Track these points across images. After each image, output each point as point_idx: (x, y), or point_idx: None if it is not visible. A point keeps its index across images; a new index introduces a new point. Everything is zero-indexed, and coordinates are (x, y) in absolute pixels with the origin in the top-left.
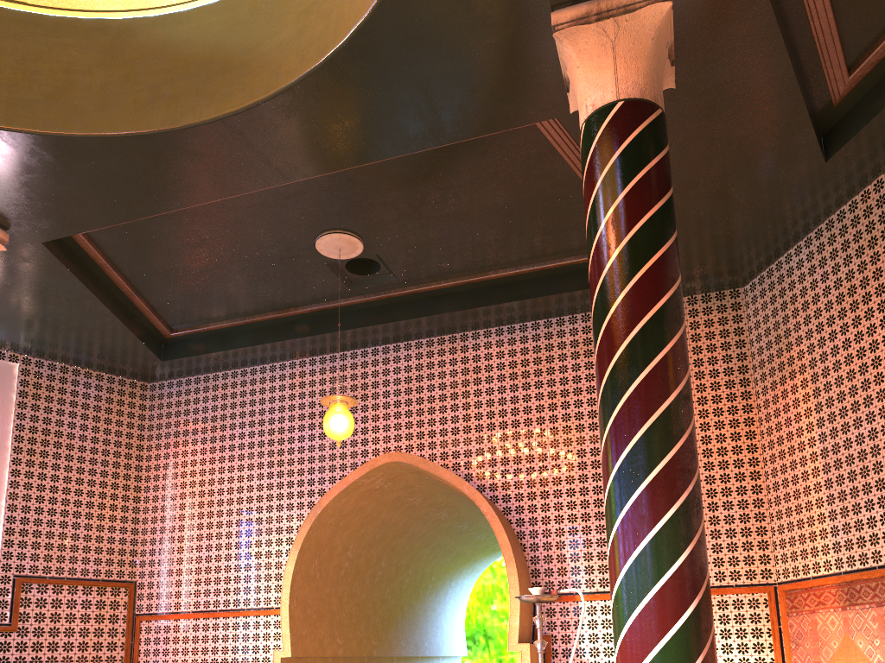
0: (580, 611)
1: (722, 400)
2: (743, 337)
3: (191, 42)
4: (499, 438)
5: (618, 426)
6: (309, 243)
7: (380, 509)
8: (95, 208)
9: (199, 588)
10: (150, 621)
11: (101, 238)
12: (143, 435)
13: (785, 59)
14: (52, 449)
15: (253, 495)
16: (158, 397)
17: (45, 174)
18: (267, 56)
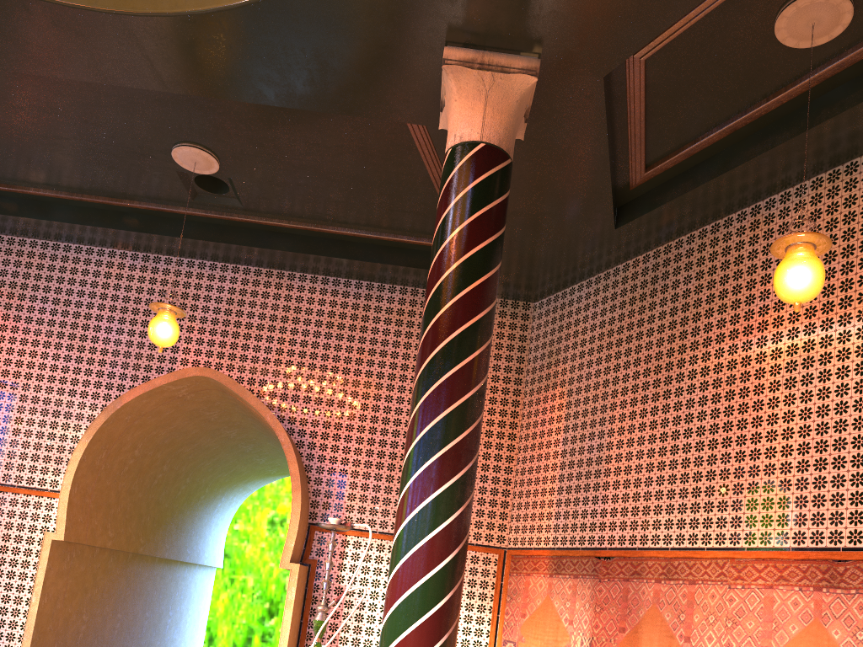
0: (347, 544)
1: (498, 391)
2: (525, 344)
3: None
4: (306, 377)
5: (427, 405)
6: (166, 147)
7: (177, 417)
8: None
9: None
10: None
11: None
12: None
13: (605, 146)
14: None
15: (45, 374)
16: None
17: None
18: None
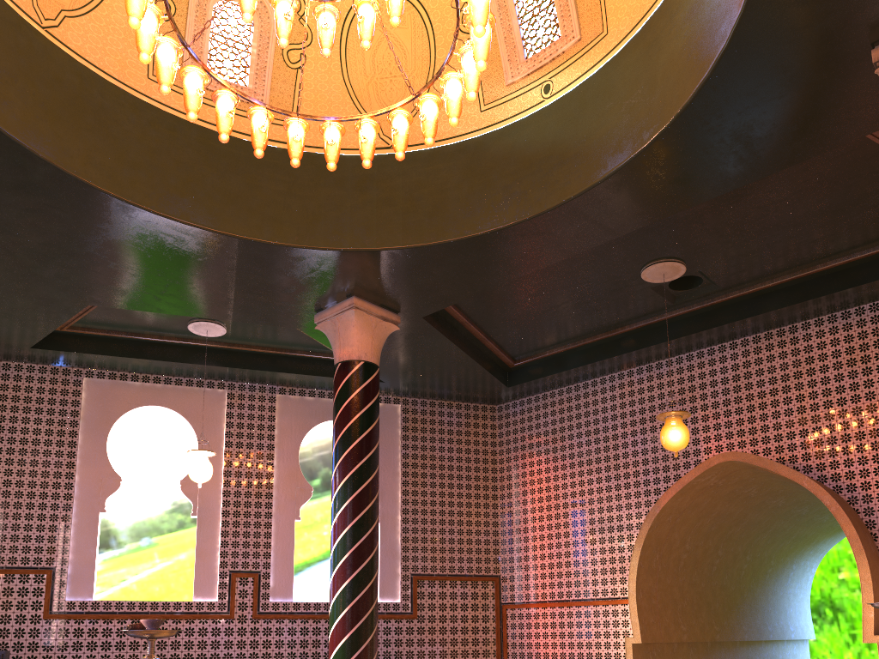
0: None
1: None
2: None
3: (532, 144)
4: (839, 427)
5: None
6: (635, 274)
7: (715, 503)
8: (462, 286)
9: (552, 580)
10: (514, 609)
11: (463, 303)
12: (495, 451)
13: None
14: (429, 470)
15: (594, 497)
16: (505, 417)
17: (428, 271)
18: (597, 144)
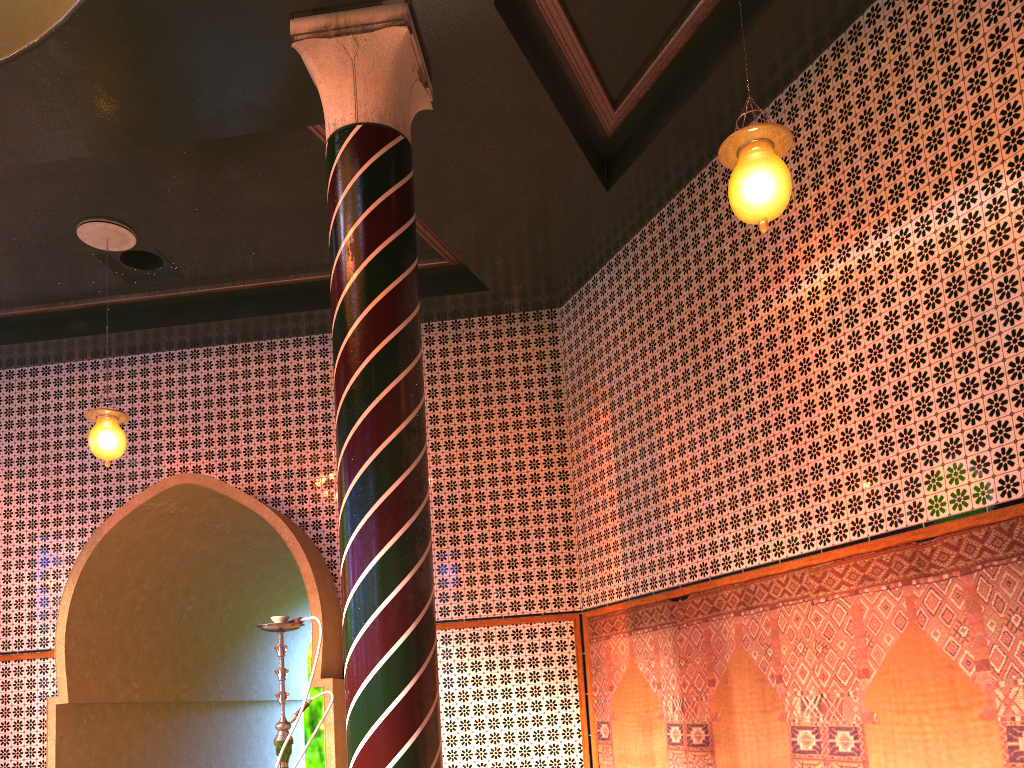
0: None
1: (537, 424)
2: (559, 360)
3: None
4: (310, 459)
5: (348, 457)
6: (70, 230)
7: (181, 537)
8: None
9: None
10: None
11: None
12: None
13: (541, 91)
14: None
15: (25, 520)
16: None
17: None
18: None
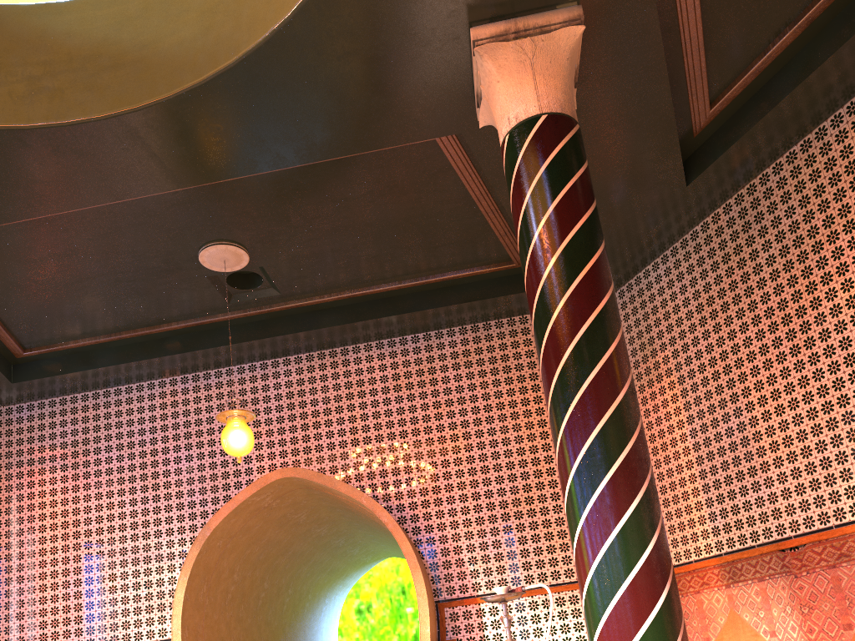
0: (482, 613)
1: None
2: None
3: (74, 35)
4: (389, 449)
5: (576, 421)
6: (192, 254)
7: (266, 528)
8: None
9: (68, 628)
10: None
11: None
12: None
13: (666, 89)
14: None
15: (126, 523)
16: (6, 423)
17: None
18: (167, 53)
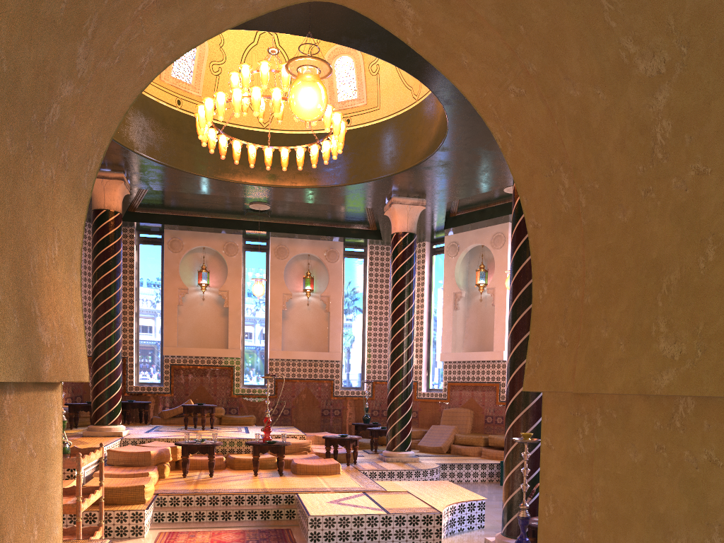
0: None
1: None
2: None
3: None
4: None
5: None
6: None
7: None
8: None
9: None
10: None
11: None
12: None
13: None
14: None
15: None
16: None
17: None
18: None
